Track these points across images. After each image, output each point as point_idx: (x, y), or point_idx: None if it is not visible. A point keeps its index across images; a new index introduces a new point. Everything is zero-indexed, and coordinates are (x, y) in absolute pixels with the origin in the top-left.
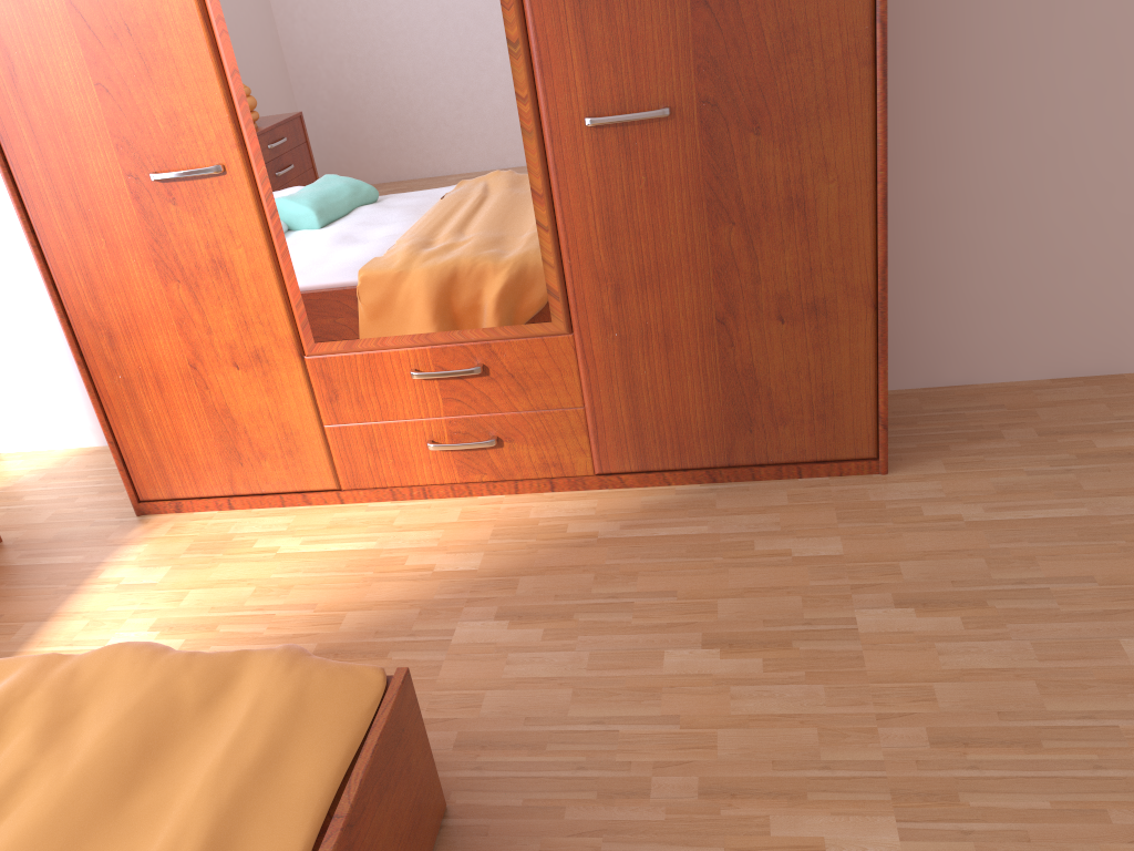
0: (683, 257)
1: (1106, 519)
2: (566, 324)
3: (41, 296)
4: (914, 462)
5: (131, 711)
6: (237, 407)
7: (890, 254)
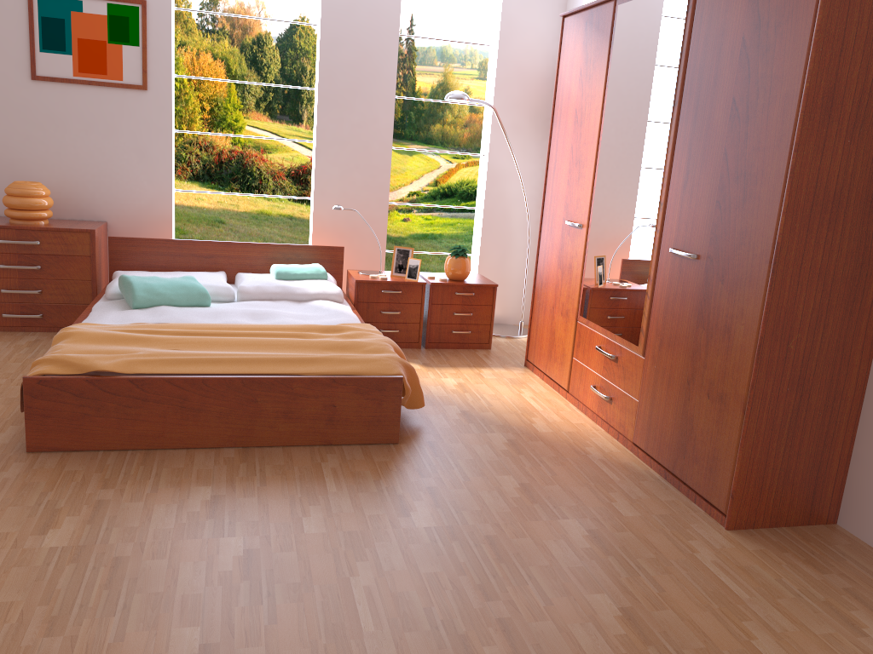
0: (684, 338)
1: (741, 603)
2: (642, 351)
3: None
4: (751, 539)
5: (356, 341)
6: (556, 332)
7: None
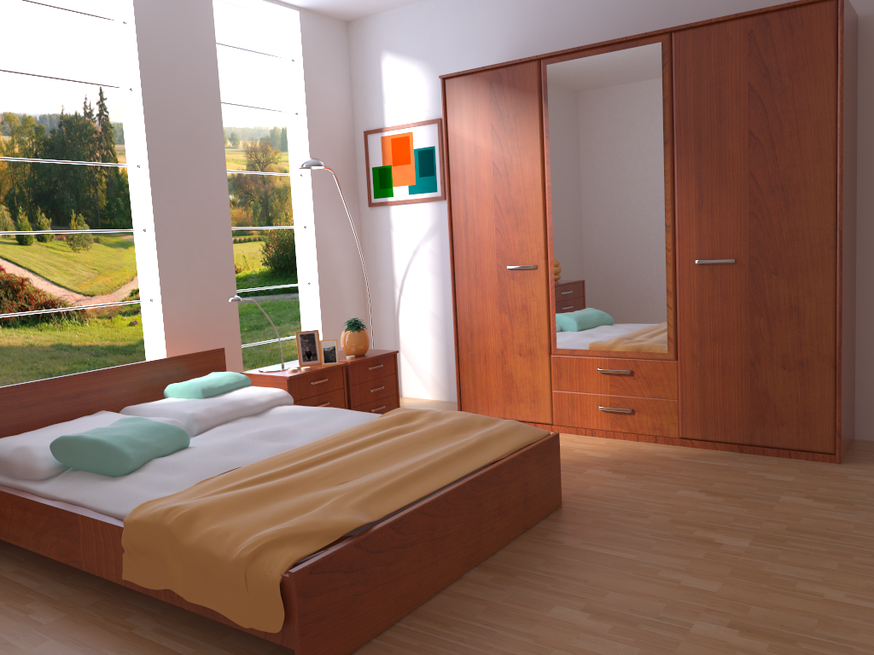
0: (735, 329)
1: None
2: (674, 355)
3: (443, 324)
4: (859, 463)
5: (459, 419)
6: (515, 374)
7: (872, 359)
